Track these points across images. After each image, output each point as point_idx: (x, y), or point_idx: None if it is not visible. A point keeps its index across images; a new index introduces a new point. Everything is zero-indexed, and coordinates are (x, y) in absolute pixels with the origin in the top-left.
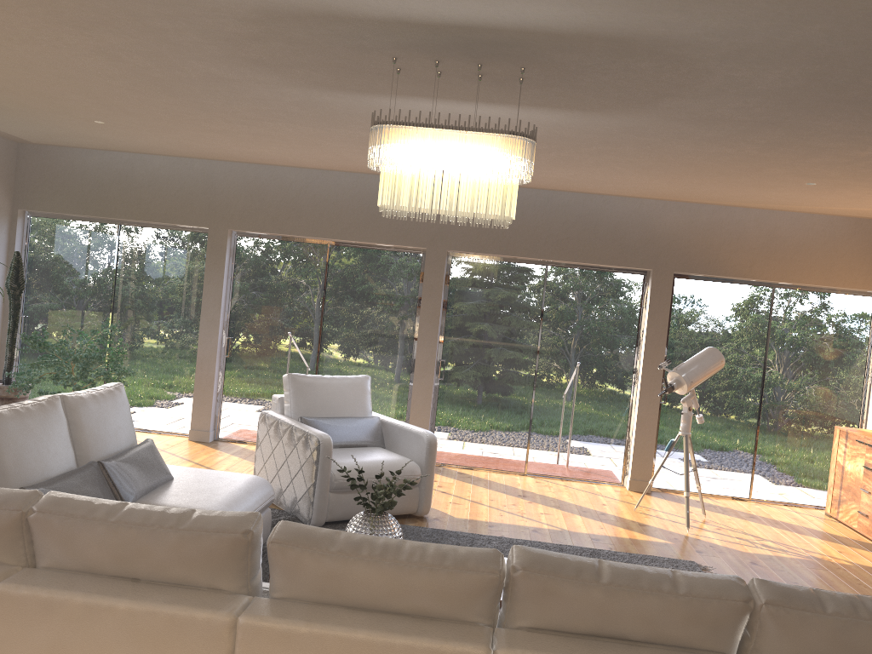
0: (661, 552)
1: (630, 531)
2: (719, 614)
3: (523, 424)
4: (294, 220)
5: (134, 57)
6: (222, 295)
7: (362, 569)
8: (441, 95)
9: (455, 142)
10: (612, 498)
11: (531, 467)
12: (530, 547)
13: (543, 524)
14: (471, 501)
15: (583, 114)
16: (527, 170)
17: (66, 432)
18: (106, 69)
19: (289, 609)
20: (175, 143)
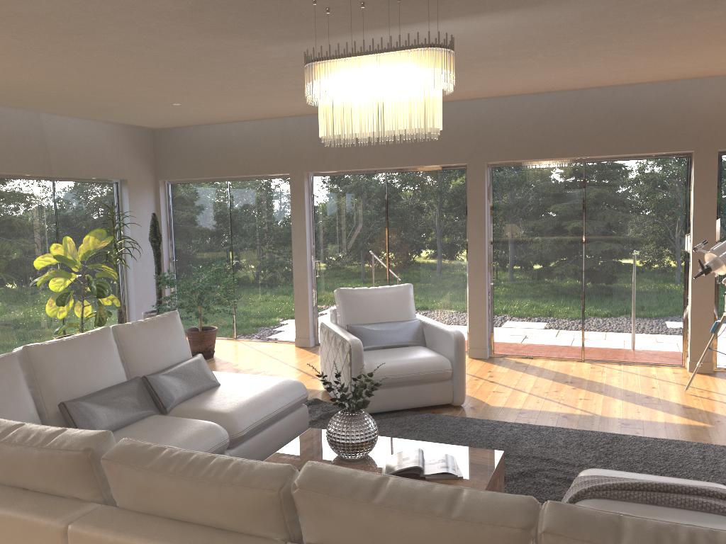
0: (694, 436)
1: (669, 415)
2: (492, 542)
3: (575, 314)
4: (353, 156)
5: (139, 48)
6: (306, 227)
7: (165, 484)
8: (387, 24)
9: (371, 66)
10: (666, 381)
11: (588, 353)
12: (321, 464)
13: (577, 409)
14: (514, 390)
15: (529, 11)
16: (444, 79)
17: (115, 355)
18: (134, 62)
19: (115, 518)
20: (242, 110)
